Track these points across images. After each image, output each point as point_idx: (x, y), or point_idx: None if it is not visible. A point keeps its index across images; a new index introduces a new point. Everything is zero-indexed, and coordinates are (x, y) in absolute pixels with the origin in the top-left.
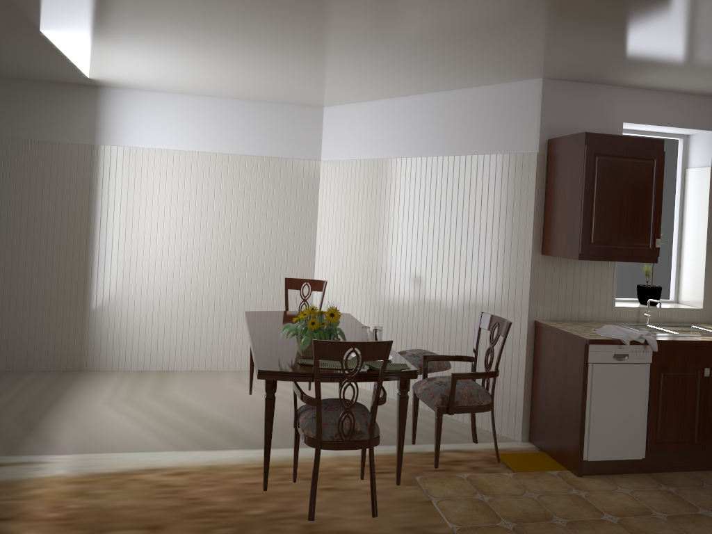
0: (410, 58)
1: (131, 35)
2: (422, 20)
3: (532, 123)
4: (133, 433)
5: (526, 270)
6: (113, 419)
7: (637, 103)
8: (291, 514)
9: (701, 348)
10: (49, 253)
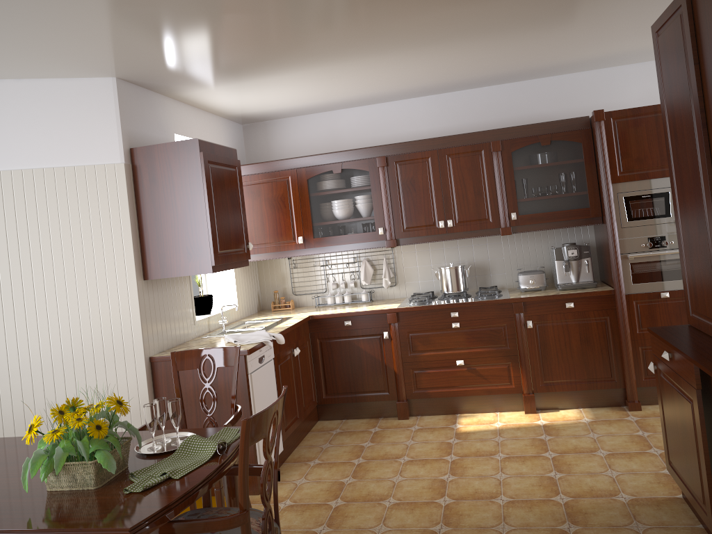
0: (4, 22)
1: None
2: None
3: (111, 129)
4: None
5: (133, 301)
6: None
7: (180, 116)
8: None
9: (289, 332)
10: None
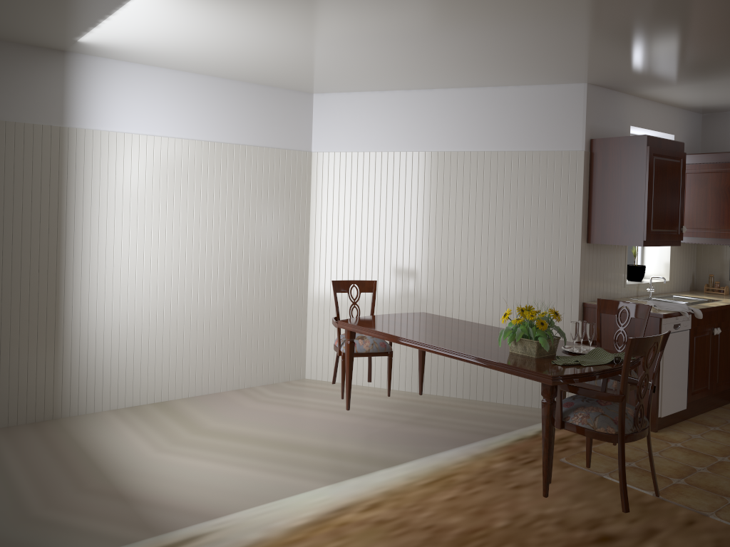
0: (516, 57)
1: (269, 2)
2: (608, 27)
3: (578, 124)
4: (251, 477)
5: (576, 257)
6: (201, 467)
7: (637, 110)
8: (529, 517)
9: (711, 312)
10: (6, 271)
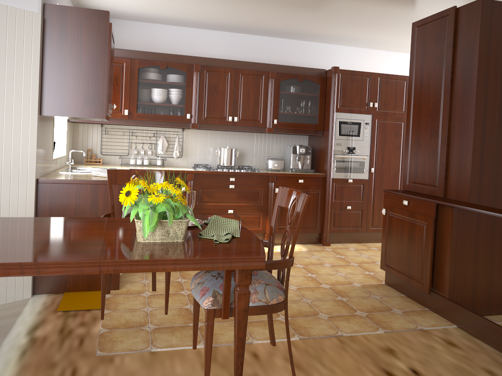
0: None
1: None
2: None
3: None
4: None
5: (32, 130)
6: None
7: None
8: None
9: None
10: None
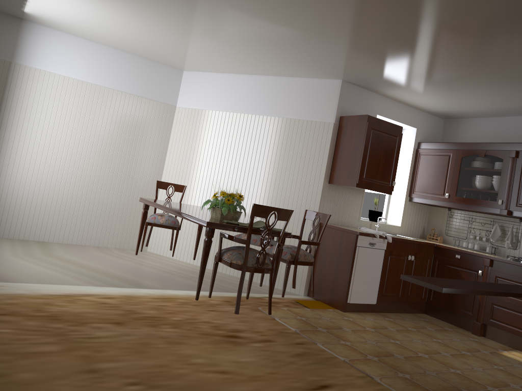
0: (279, 51)
1: None
2: (311, 30)
3: (333, 105)
4: (53, 274)
5: (319, 191)
6: (29, 266)
7: (385, 105)
8: (199, 320)
9: (408, 244)
10: None
